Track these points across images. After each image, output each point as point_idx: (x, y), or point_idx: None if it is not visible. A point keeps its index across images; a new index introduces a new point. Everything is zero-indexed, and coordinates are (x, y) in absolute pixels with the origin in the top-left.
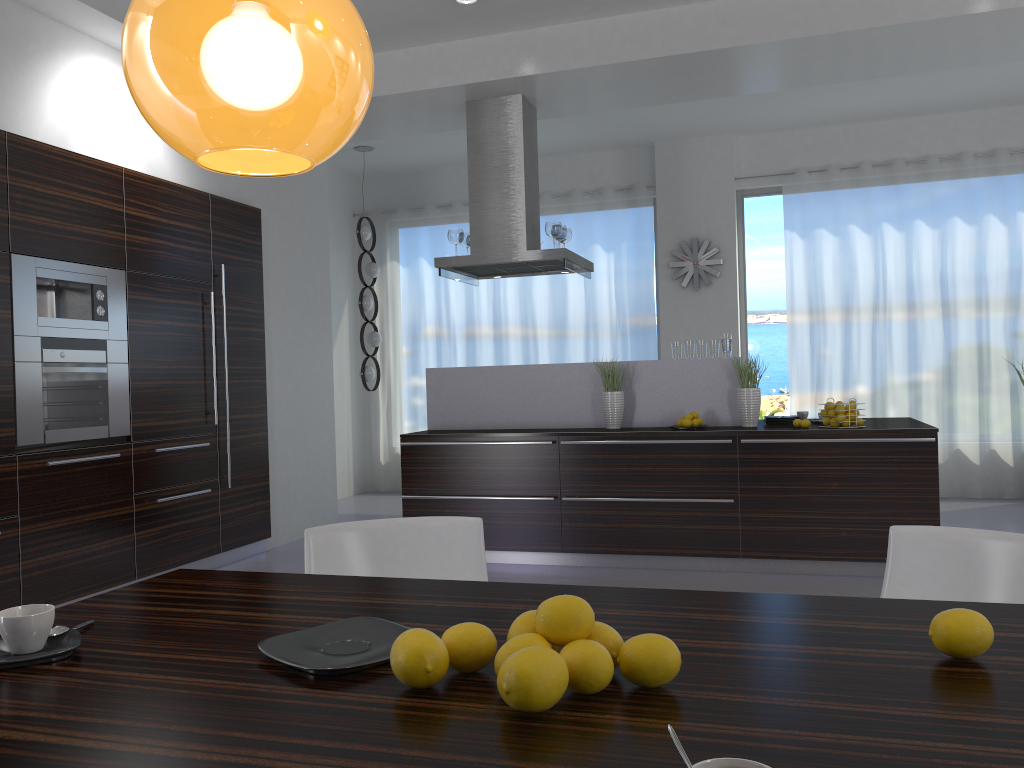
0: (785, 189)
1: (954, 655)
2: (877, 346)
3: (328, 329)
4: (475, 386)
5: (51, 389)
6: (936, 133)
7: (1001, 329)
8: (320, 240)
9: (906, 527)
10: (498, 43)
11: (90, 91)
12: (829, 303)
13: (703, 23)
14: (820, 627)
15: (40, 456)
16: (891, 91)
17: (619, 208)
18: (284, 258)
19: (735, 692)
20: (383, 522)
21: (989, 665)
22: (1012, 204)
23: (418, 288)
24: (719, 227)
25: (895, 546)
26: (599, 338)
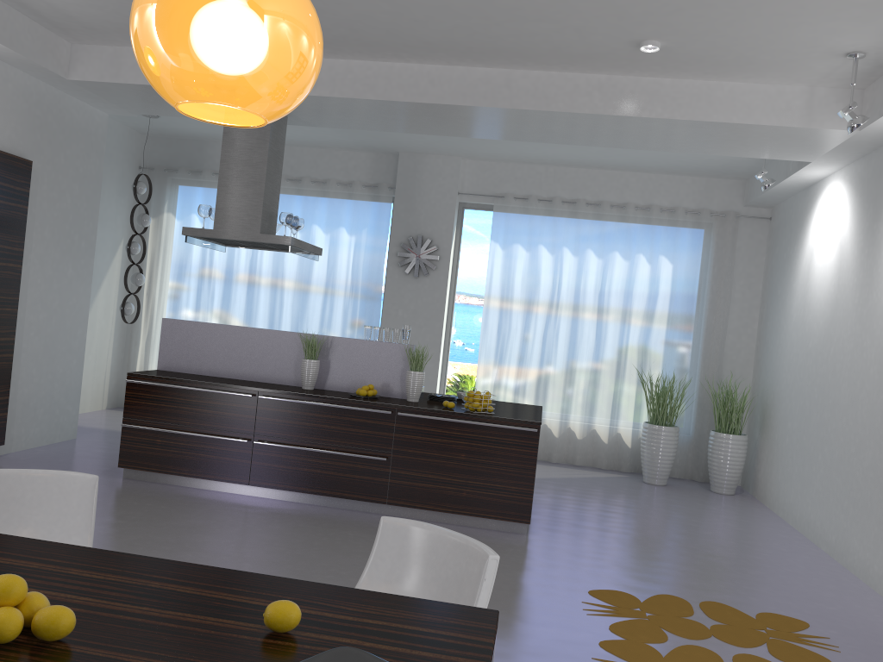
0: (495, 208)
1: (272, 630)
2: (547, 342)
3: (89, 269)
4: (202, 339)
5: None
6: (611, 185)
7: (636, 342)
8: (92, 192)
9: (391, 518)
10: None
11: None
12: (516, 303)
13: (417, 80)
14: (224, 600)
15: None
16: (576, 149)
17: (365, 201)
18: (52, 205)
19: (102, 648)
20: (16, 472)
21: (289, 638)
22: (657, 249)
23: None
24: (440, 230)
25: (381, 531)
26: (334, 304)
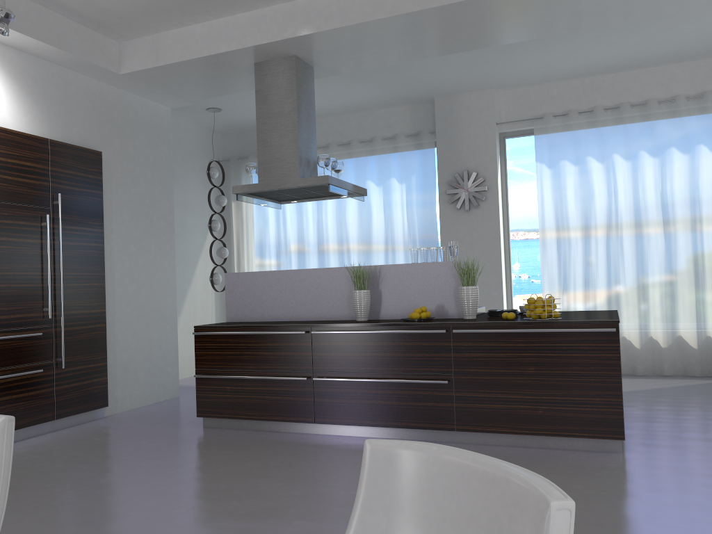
0: (536, 130)
1: None
2: (611, 253)
3: (171, 244)
4: (261, 287)
5: None
6: (655, 81)
7: None
8: (164, 177)
9: (380, 442)
10: (269, 14)
11: None
12: (572, 219)
13: None
14: None
15: None
16: (610, 47)
17: (409, 149)
18: (127, 190)
19: None
20: None
21: None
22: None
23: (264, 214)
24: (484, 161)
25: (367, 464)
26: (396, 250)
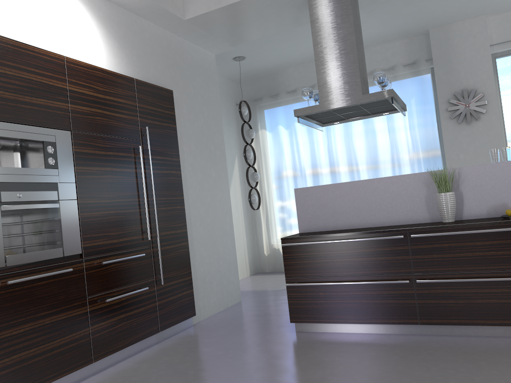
0: None
1: None
2: None
3: (225, 170)
4: (332, 198)
5: (10, 223)
6: None
7: None
8: (215, 113)
9: None
10: None
11: (36, 1)
12: None
13: None
14: None
15: (2, 277)
16: None
17: (407, 77)
18: (192, 124)
19: None
20: None
21: None
22: None
23: (279, 144)
24: (482, 79)
25: None
26: (401, 163)
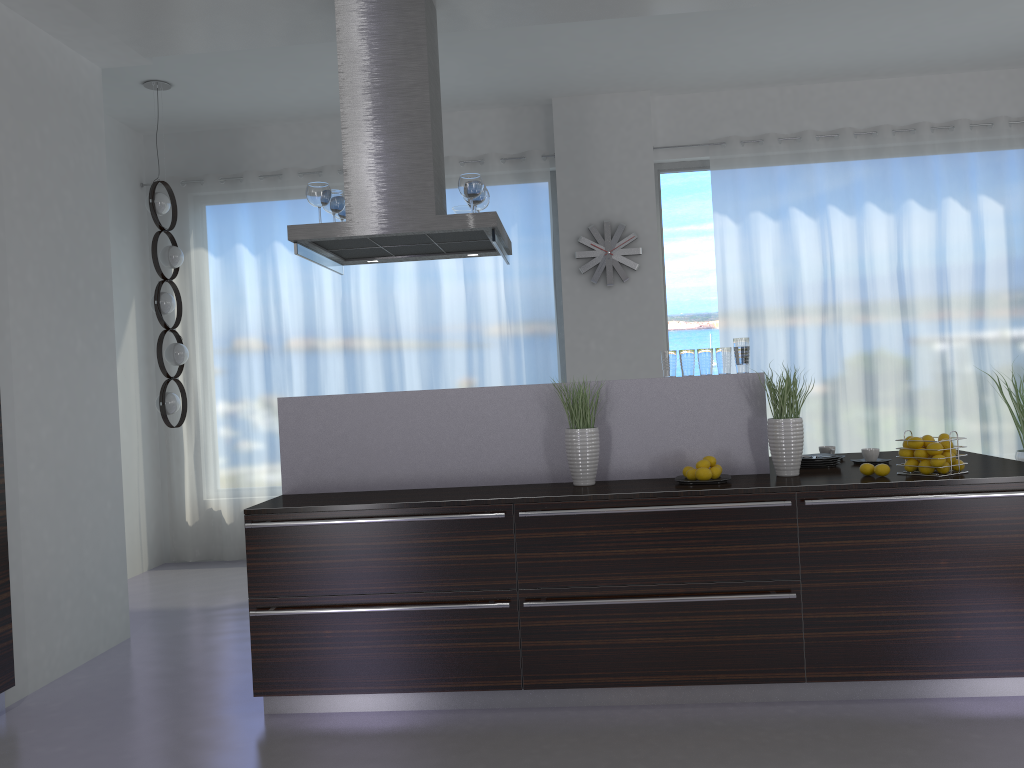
0: (713, 163)
1: None
2: (827, 355)
3: (109, 339)
4: (359, 424)
5: None
6: (885, 100)
7: (967, 333)
8: (94, 203)
9: None
10: None
11: None
12: (769, 303)
13: None
14: None
15: None
16: (859, 37)
17: (507, 182)
18: (33, 225)
19: None
20: None
21: None
22: (974, 186)
23: (236, 285)
24: (636, 208)
25: None
26: (484, 349)
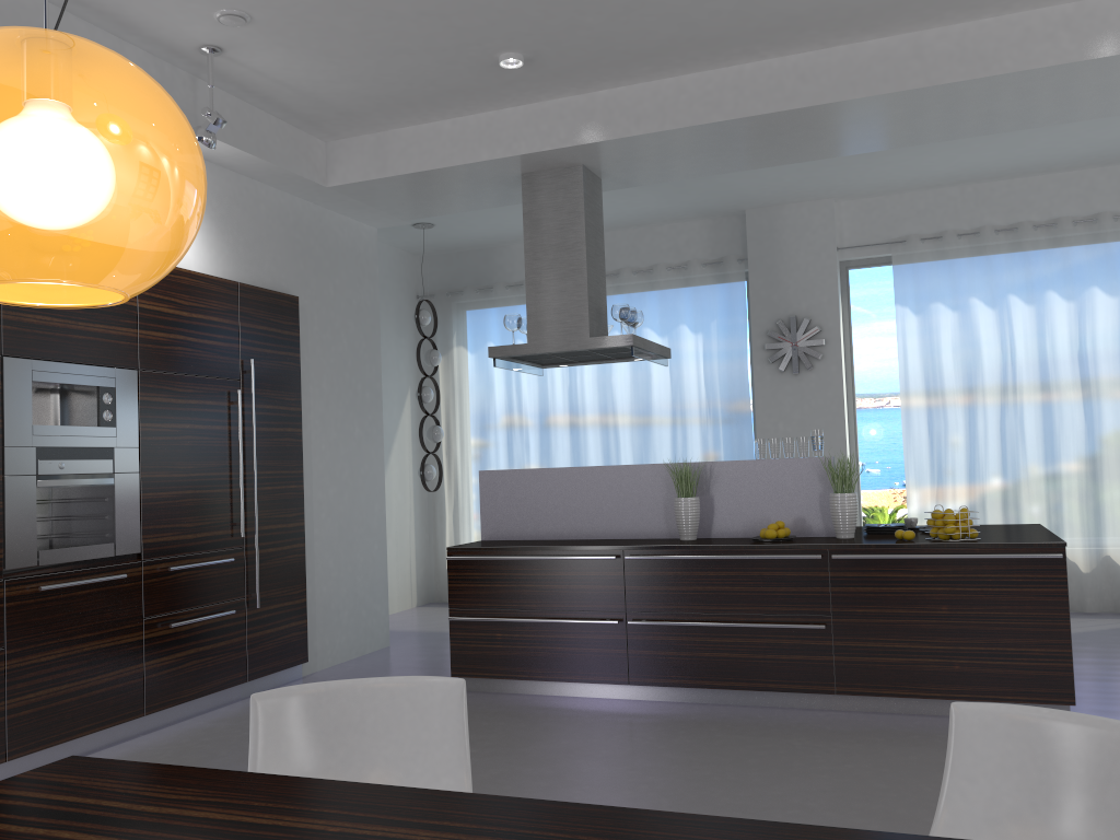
0: (895, 259)
1: None
2: (1007, 436)
3: (379, 425)
4: (533, 491)
5: (47, 504)
6: (1068, 192)
7: None
8: (369, 328)
9: (971, 704)
10: (553, 109)
11: None
12: (949, 387)
13: (780, 80)
14: None
15: (32, 580)
16: (1011, 147)
17: (707, 284)
18: (327, 349)
19: None
20: (348, 684)
21: None
22: None
23: (487, 376)
24: (820, 303)
25: (957, 729)
26: (687, 429)
